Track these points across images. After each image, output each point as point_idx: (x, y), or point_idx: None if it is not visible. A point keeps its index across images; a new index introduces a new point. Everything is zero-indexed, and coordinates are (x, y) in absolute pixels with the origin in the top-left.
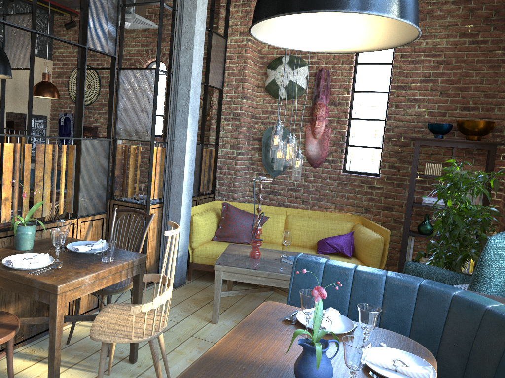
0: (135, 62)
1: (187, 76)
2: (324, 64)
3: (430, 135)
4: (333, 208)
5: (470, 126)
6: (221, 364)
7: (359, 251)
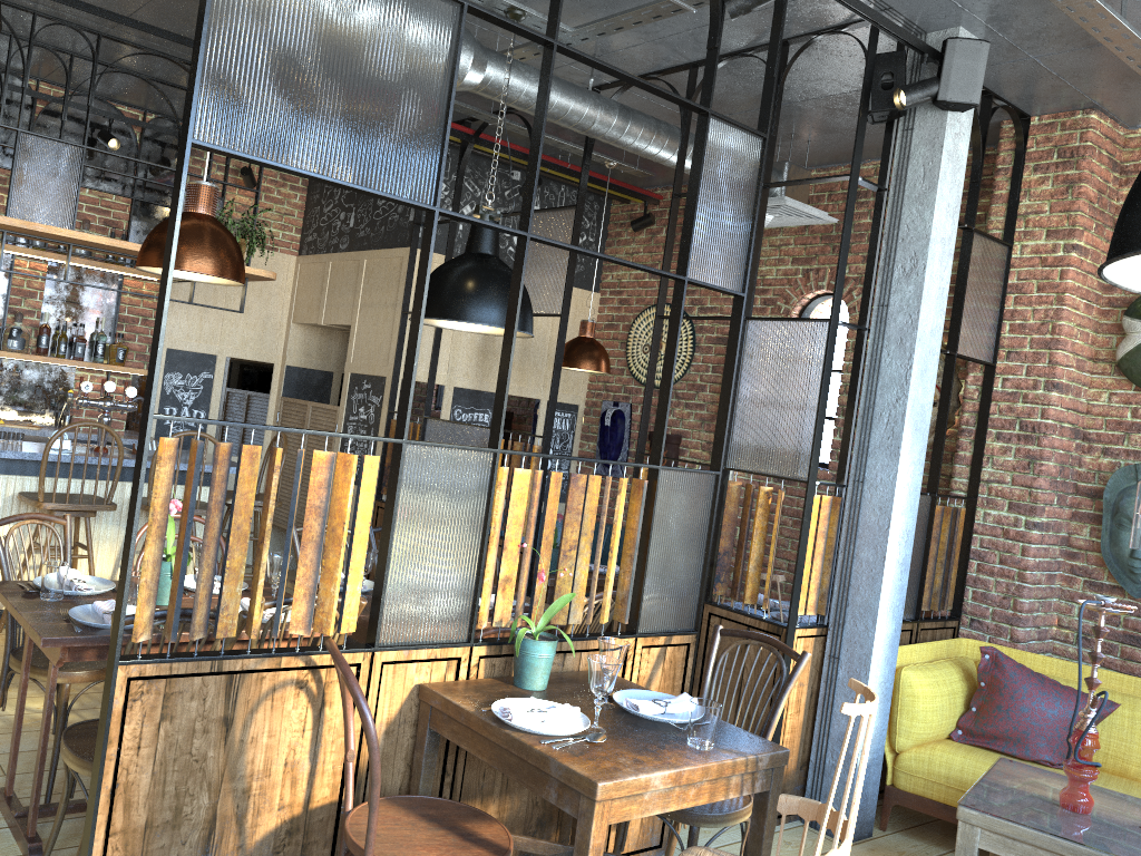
0: (777, 298)
1: (904, 335)
2: None
3: None
4: None
5: None
6: None
7: None
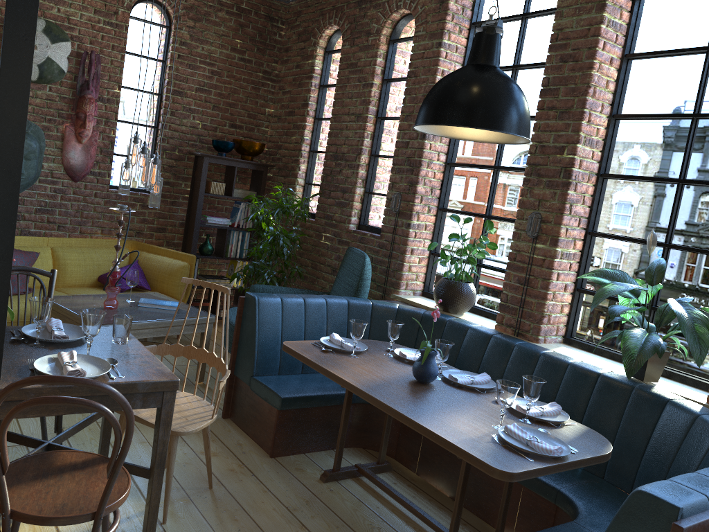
0: None
1: None
2: (90, 44)
3: (203, 149)
4: (99, 234)
5: (251, 147)
6: (379, 389)
7: (159, 282)
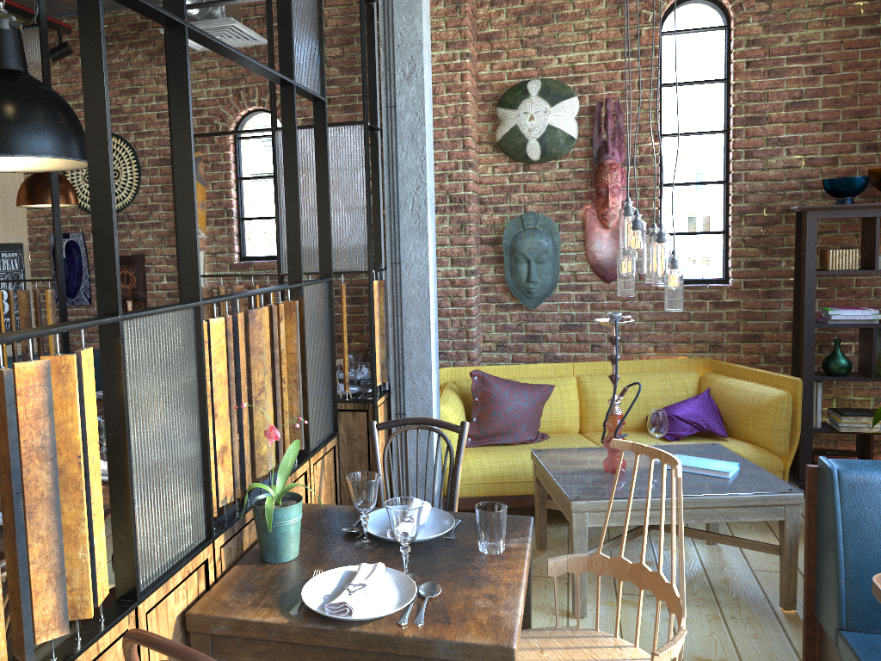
0: (213, 117)
1: (415, 131)
2: (606, 91)
3: (814, 199)
4: (651, 352)
5: None
6: None
7: (741, 424)
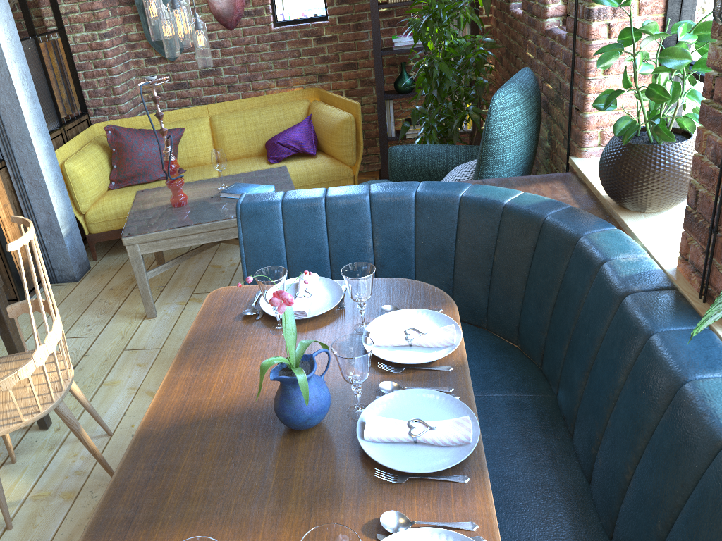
0: None
1: None
2: None
3: None
4: (274, 87)
5: None
6: (168, 438)
7: (326, 143)
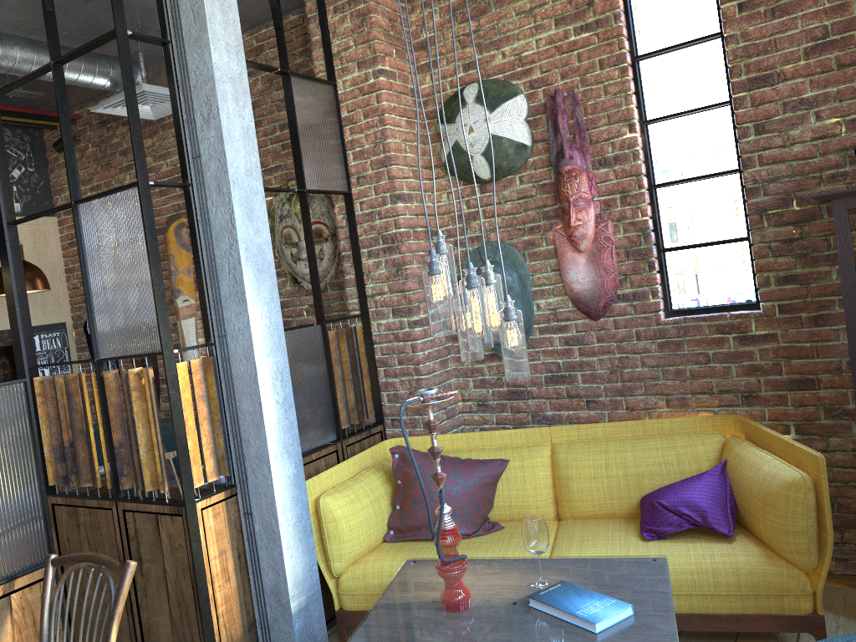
0: None
1: (220, 181)
2: (561, 80)
3: None
4: (663, 408)
5: None
6: None
7: (752, 518)
